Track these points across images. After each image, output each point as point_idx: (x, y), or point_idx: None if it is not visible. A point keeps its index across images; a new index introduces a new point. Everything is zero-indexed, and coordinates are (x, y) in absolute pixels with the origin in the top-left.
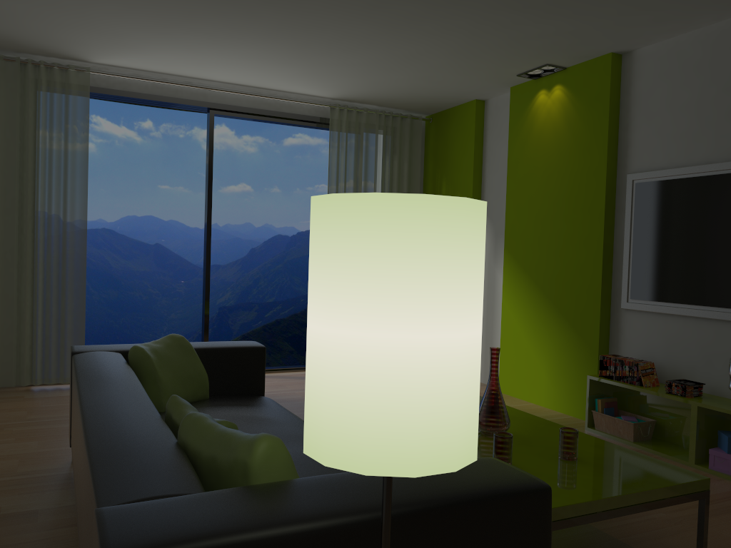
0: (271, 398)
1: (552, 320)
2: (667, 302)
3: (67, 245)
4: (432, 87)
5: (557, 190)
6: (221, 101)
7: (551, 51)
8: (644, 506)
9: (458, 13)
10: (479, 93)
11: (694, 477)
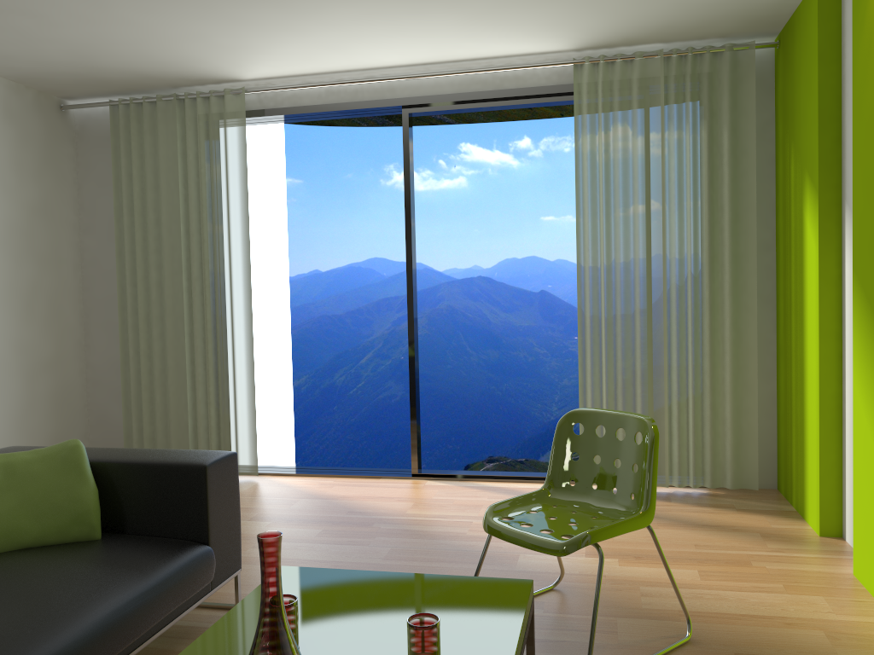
0: (420, 528)
1: None
2: None
3: (233, 307)
4: None
5: None
6: (414, 93)
7: None
8: None
9: None
10: None
11: None
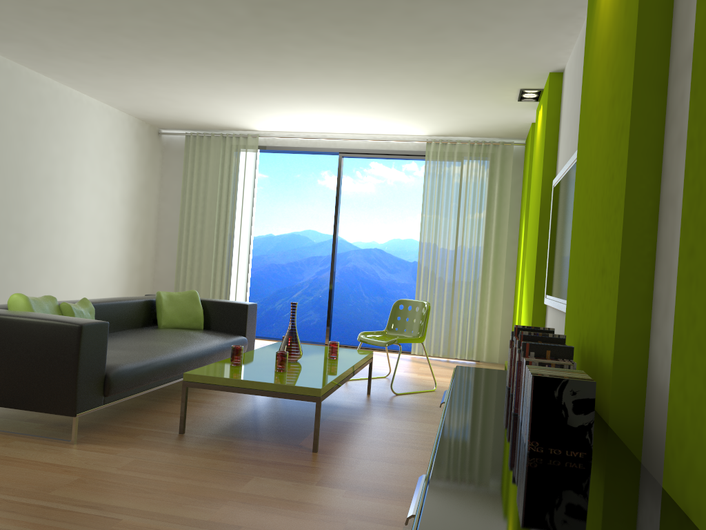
0: None
1: (527, 317)
2: (550, 295)
3: (240, 247)
4: (477, 118)
5: (535, 199)
6: (346, 146)
7: (501, 80)
8: (257, 392)
9: (381, 69)
10: (522, 117)
11: (313, 386)
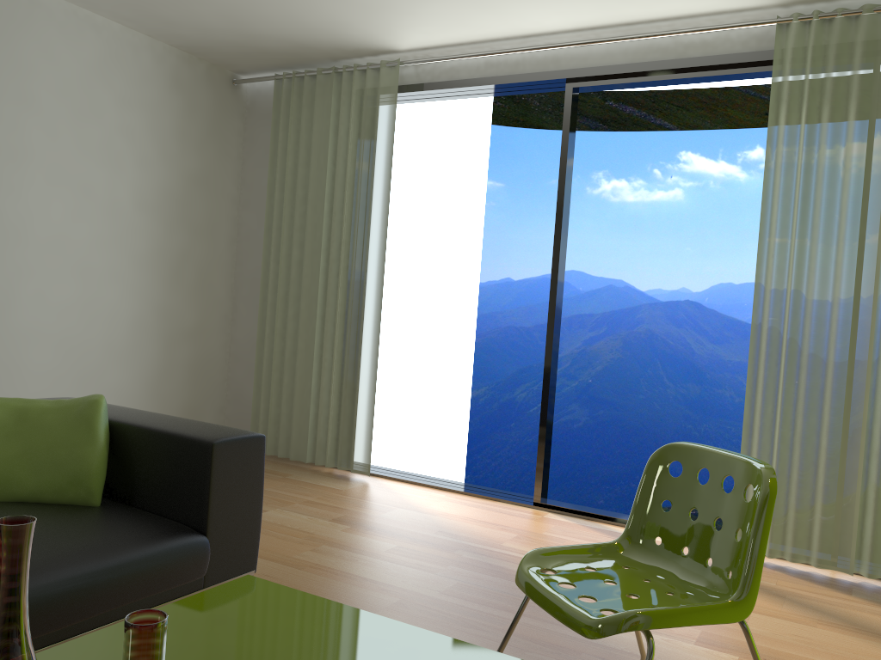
0: (506, 565)
1: None
2: None
3: (364, 293)
4: None
5: None
6: (581, 64)
7: None
8: None
9: None
10: None
11: None
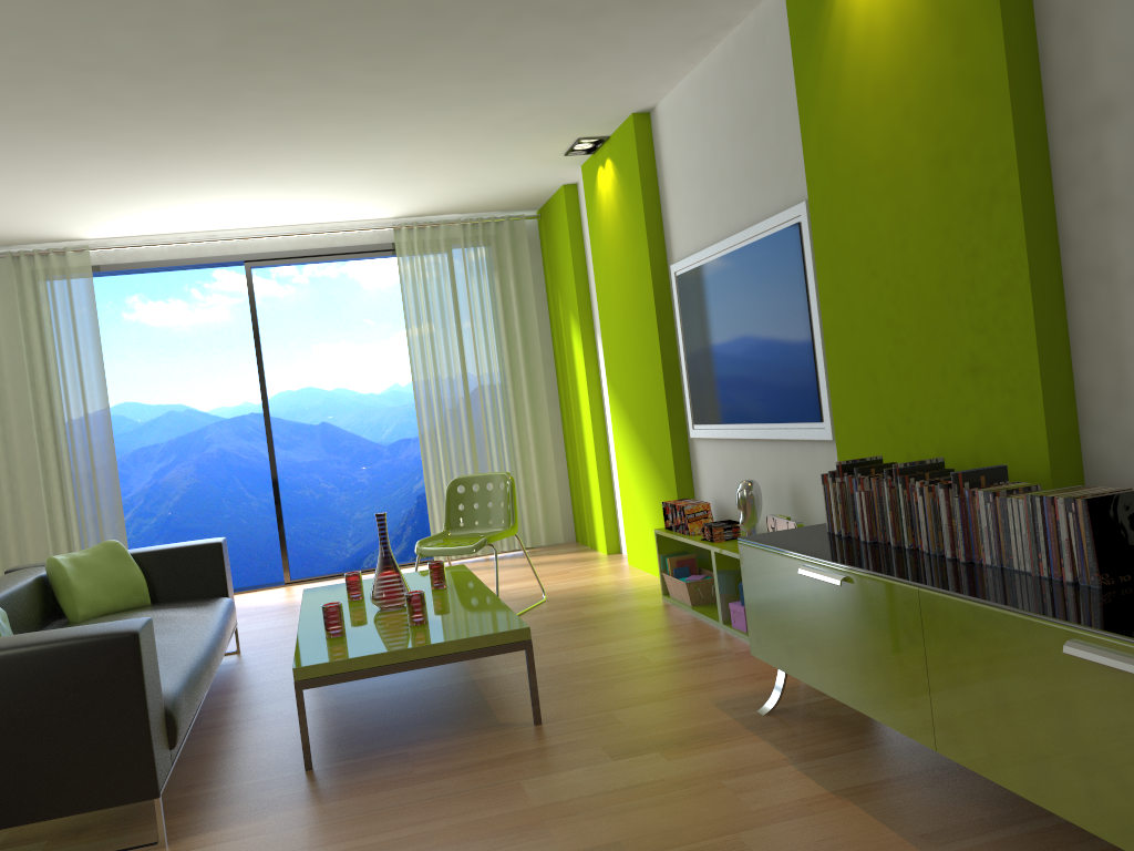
0: None
1: (646, 463)
2: (715, 423)
3: (93, 452)
4: (489, 184)
5: (626, 295)
6: (256, 250)
7: (560, 127)
8: (430, 661)
9: (389, 122)
10: (555, 178)
11: (514, 627)
